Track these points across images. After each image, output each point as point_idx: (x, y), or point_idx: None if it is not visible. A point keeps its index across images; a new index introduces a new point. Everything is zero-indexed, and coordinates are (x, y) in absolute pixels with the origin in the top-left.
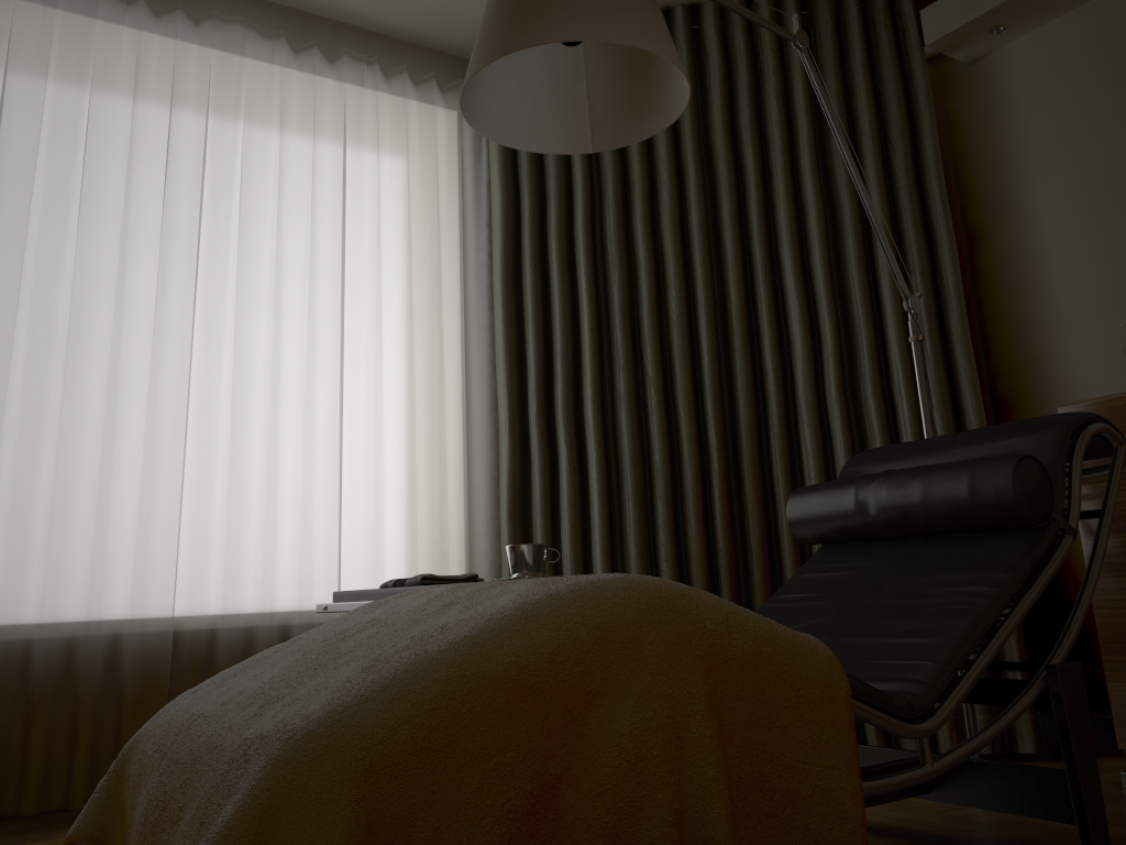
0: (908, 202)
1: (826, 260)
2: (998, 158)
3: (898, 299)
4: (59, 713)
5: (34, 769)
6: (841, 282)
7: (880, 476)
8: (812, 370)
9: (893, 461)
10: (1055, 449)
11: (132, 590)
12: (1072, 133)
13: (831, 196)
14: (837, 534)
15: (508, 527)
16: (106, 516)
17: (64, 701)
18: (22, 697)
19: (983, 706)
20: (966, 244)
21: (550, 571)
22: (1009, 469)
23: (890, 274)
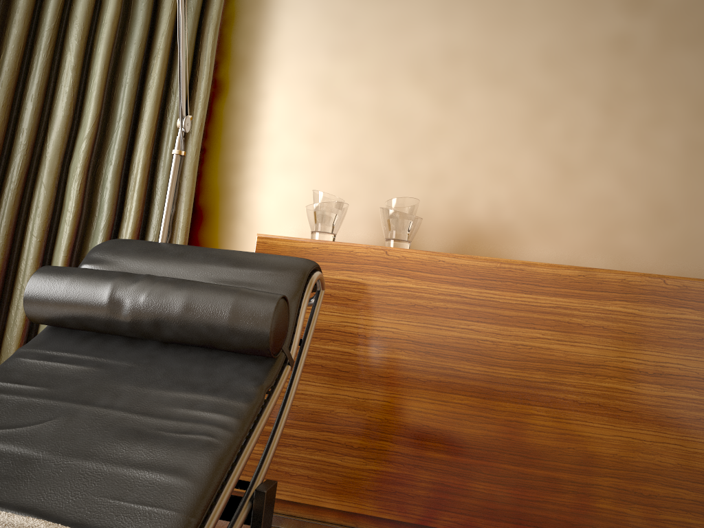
0: (189, 40)
1: (109, 56)
2: (255, 39)
3: (157, 112)
4: None
5: None
6: (115, 79)
7: (142, 281)
8: (65, 143)
9: (146, 260)
10: (294, 290)
11: None
12: (308, 45)
13: (130, 5)
14: (77, 323)
15: None
16: None
17: None
18: None
19: None
20: (211, 89)
21: None
22: (272, 307)
23: (157, 89)
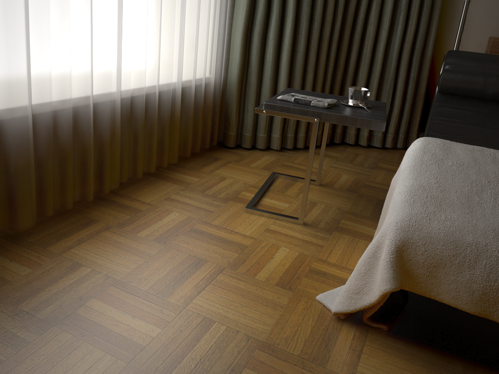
0: None
1: None
2: None
3: None
4: (74, 153)
5: (71, 186)
6: None
7: (496, 78)
8: None
9: (478, 64)
10: None
11: (105, 81)
12: None
13: None
14: (463, 94)
15: (242, 43)
16: (92, 34)
17: (74, 146)
18: (56, 147)
19: (404, 133)
20: None
21: (259, 67)
22: None
23: None
